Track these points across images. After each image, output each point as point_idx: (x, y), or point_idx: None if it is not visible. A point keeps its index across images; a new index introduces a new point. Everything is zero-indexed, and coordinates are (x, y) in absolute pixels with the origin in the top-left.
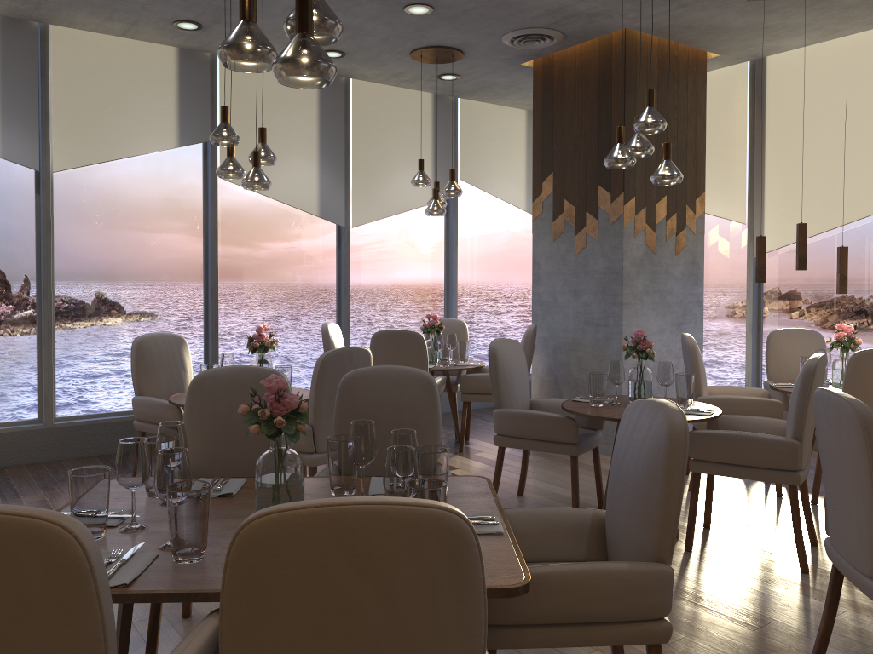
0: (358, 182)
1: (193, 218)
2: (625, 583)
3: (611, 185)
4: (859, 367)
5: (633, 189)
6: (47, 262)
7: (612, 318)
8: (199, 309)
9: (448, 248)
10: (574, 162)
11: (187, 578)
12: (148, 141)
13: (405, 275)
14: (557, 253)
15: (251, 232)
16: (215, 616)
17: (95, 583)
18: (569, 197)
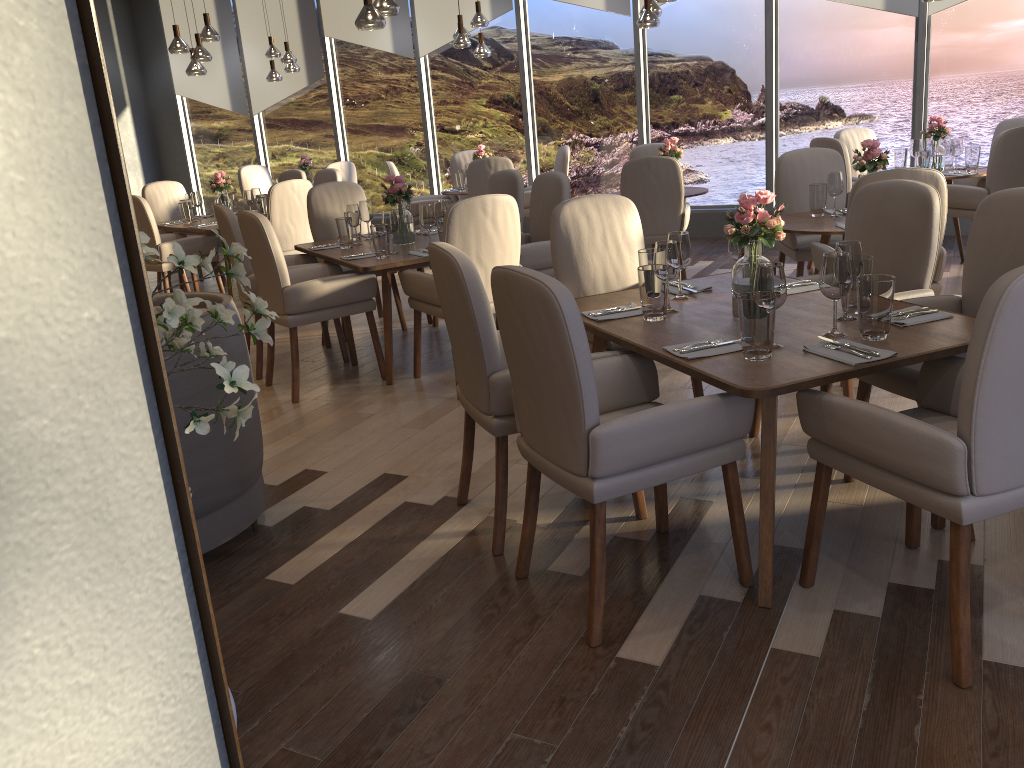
0: None
1: (755, 33)
2: (426, 284)
3: None
4: None
5: None
6: (638, 88)
7: None
8: (760, 118)
9: None
10: None
11: (328, 251)
12: None
13: (1015, 63)
14: None
15: (812, 39)
16: (320, 263)
17: (231, 229)
18: None
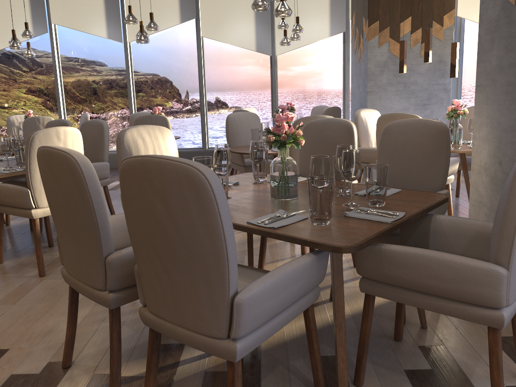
0: (279, 29)
1: (192, 58)
2: (11, 192)
3: (365, 14)
4: (380, 126)
5: (376, 16)
6: (129, 83)
7: (365, 101)
8: (197, 102)
9: (344, 63)
10: (358, 2)
11: None
12: (167, 23)
13: (314, 81)
14: (355, 62)
15: (221, 63)
16: None
17: None
18: (357, 25)
